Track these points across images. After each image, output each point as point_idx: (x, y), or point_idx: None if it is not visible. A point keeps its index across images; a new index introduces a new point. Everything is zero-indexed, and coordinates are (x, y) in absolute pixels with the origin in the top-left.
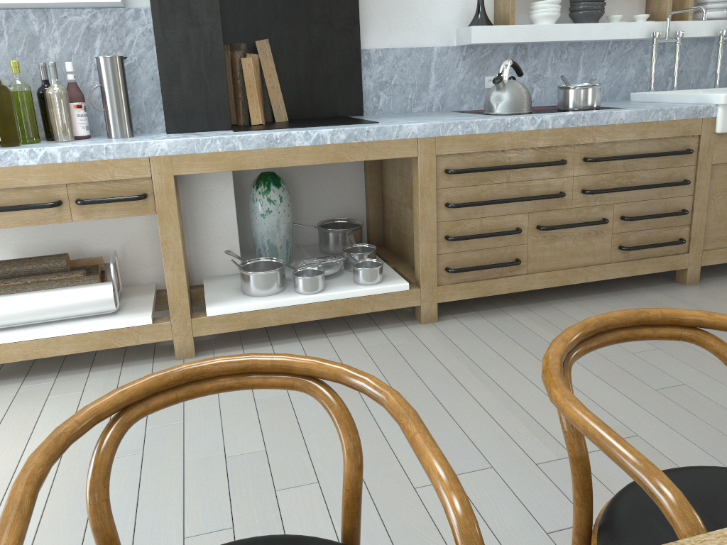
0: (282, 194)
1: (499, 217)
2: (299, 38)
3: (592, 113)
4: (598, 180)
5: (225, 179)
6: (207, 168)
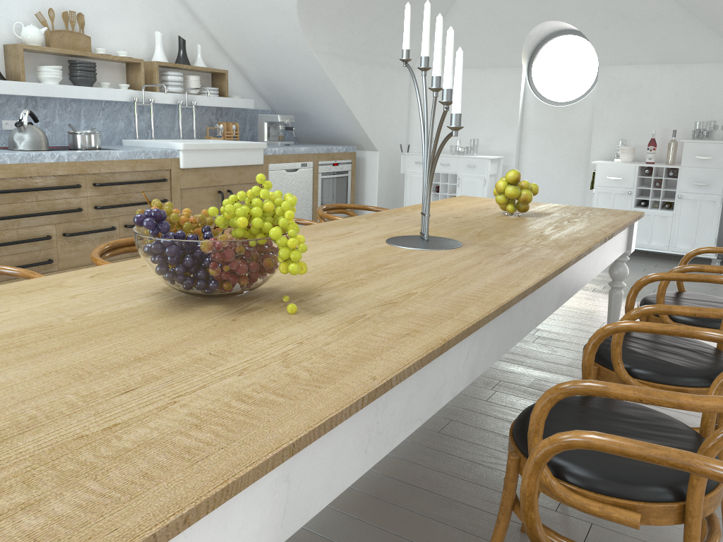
0: None
1: (32, 227)
2: None
3: (96, 152)
4: (105, 199)
5: None
6: None
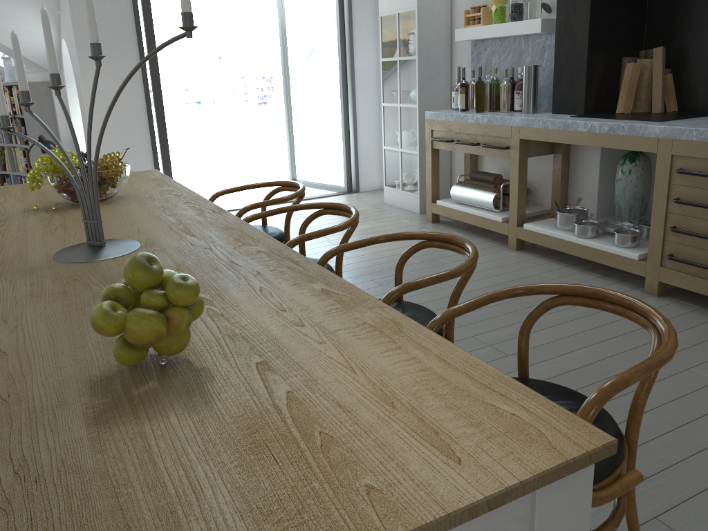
0: (632, 168)
1: None
2: (704, 43)
3: None
4: None
5: (596, 149)
6: (533, 137)
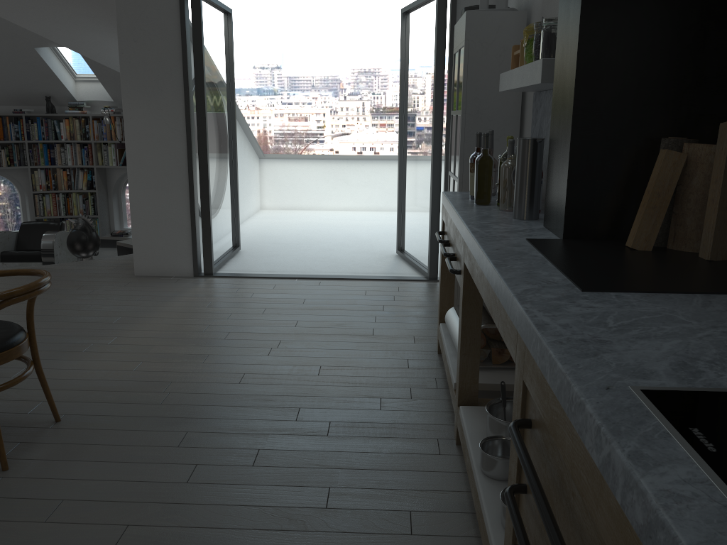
0: None
1: None
2: None
3: None
4: None
5: None
6: (468, 265)
